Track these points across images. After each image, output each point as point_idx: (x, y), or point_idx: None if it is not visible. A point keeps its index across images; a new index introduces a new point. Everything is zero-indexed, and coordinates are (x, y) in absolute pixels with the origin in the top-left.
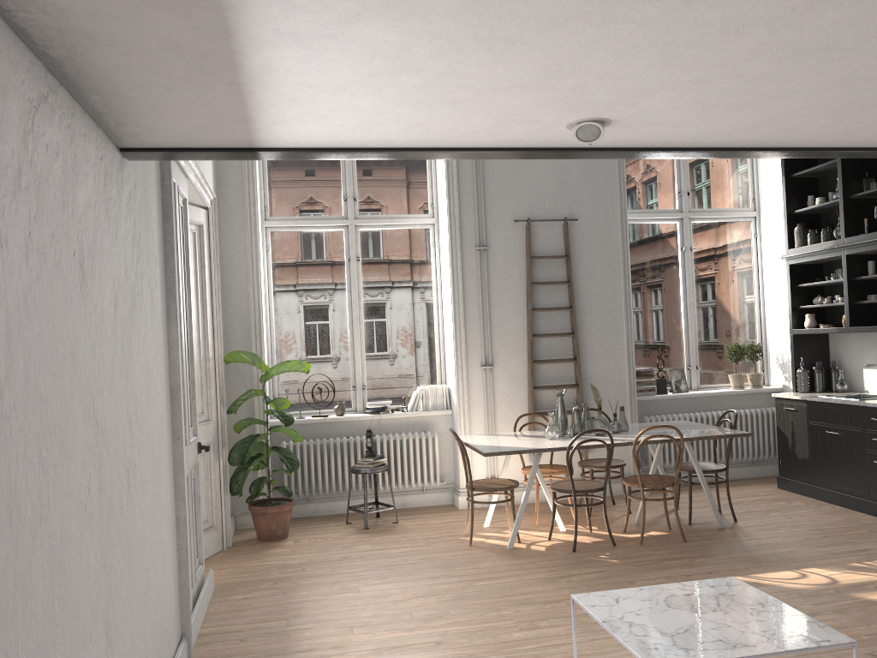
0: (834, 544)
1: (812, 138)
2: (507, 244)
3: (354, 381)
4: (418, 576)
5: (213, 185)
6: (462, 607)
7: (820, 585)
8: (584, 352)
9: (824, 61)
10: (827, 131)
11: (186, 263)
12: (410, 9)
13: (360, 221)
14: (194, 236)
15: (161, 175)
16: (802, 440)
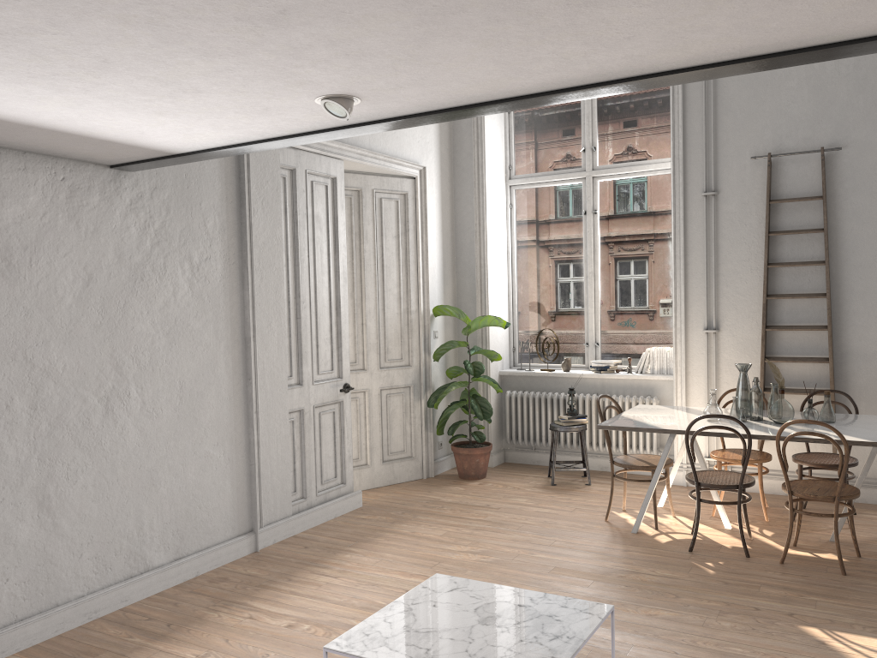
0: None
1: (644, 61)
2: (743, 187)
3: (587, 338)
4: (506, 535)
5: (440, 153)
6: (482, 571)
7: None
8: (845, 318)
9: (331, 16)
10: (633, 52)
11: (335, 233)
12: None
13: (598, 172)
14: (397, 204)
15: (239, 169)
16: None
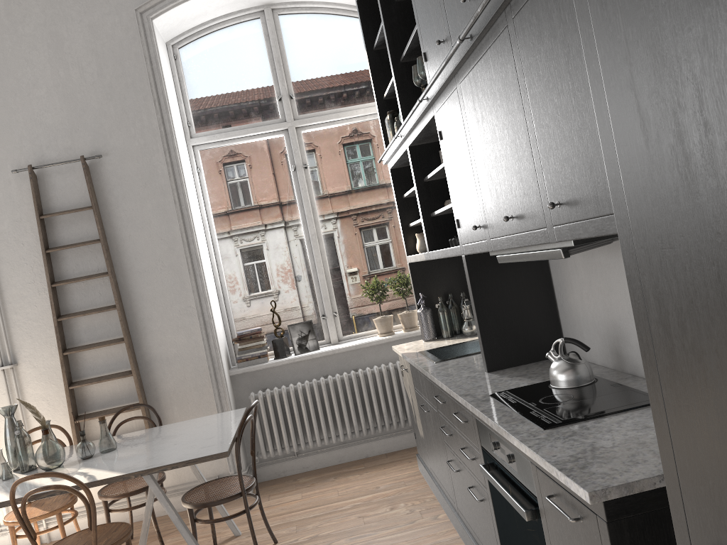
0: None
1: None
2: (13, 203)
3: None
4: None
5: None
6: None
7: None
8: (142, 326)
9: None
10: None
11: None
12: None
13: None
14: None
15: None
16: (417, 412)
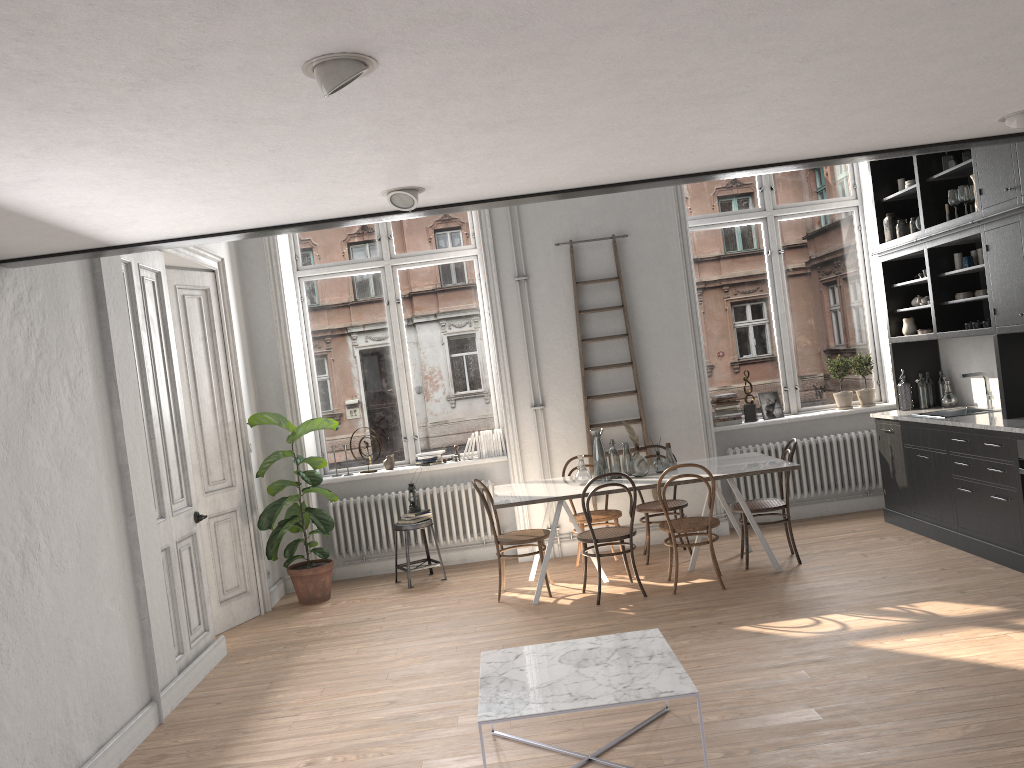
0: (885, 586)
1: (675, 168)
2: (550, 271)
3: (404, 432)
4: (423, 635)
5: (228, 243)
6: (440, 667)
7: (824, 633)
8: (648, 382)
9: (539, 126)
10: (678, 162)
11: (165, 336)
12: (72, 158)
13: (397, 261)
14: (200, 301)
15: (91, 263)
16: (900, 466)
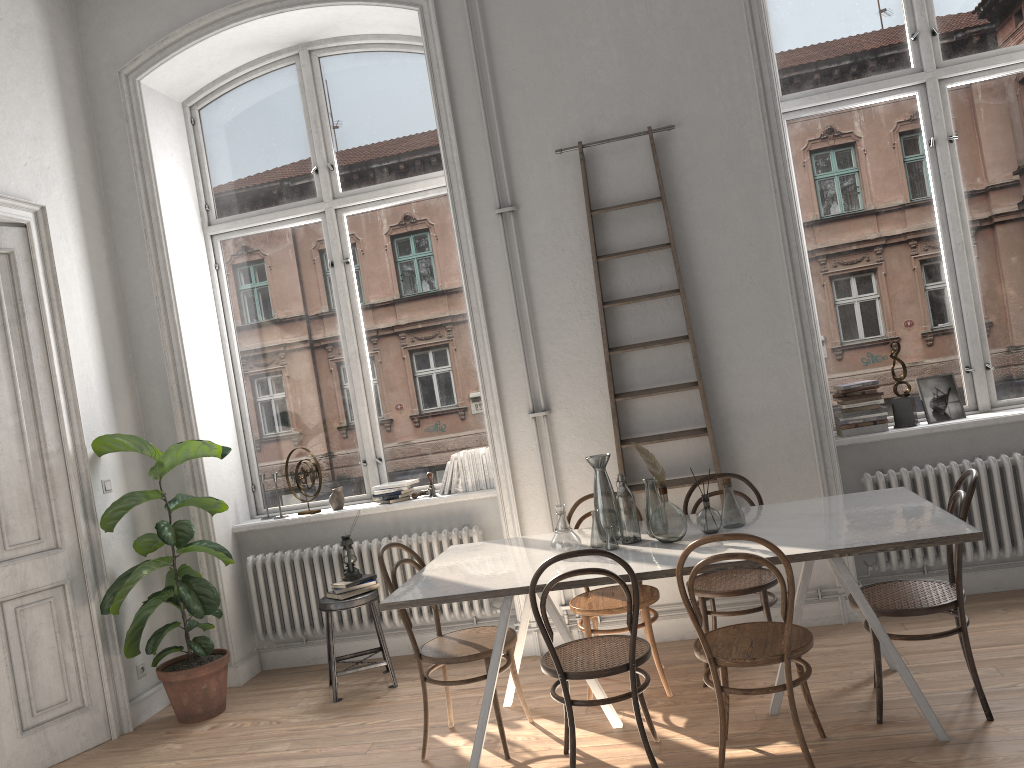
0: None
1: None
2: (552, 196)
3: (363, 452)
4: None
5: (77, 187)
6: None
7: None
8: (718, 368)
9: None
10: None
11: None
12: None
13: (342, 201)
14: None
15: None
16: None
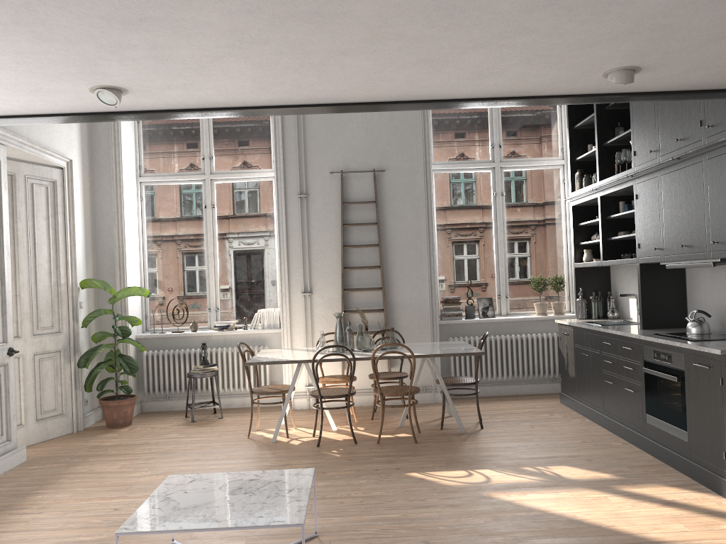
0: (535, 451)
1: (343, 94)
2: (325, 192)
3: (209, 304)
4: (176, 459)
5: (81, 150)
6: None
7: (470, 483)
8: (391, 282)
9: (174, 29)
10: (341, 88)
11: None
12: None
13: (215, 176)
14: (47, 189)
15: None
16: (572, 361)
